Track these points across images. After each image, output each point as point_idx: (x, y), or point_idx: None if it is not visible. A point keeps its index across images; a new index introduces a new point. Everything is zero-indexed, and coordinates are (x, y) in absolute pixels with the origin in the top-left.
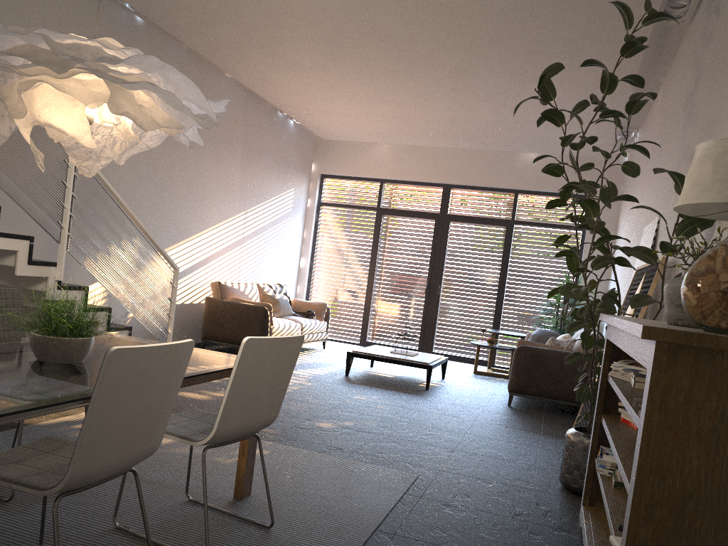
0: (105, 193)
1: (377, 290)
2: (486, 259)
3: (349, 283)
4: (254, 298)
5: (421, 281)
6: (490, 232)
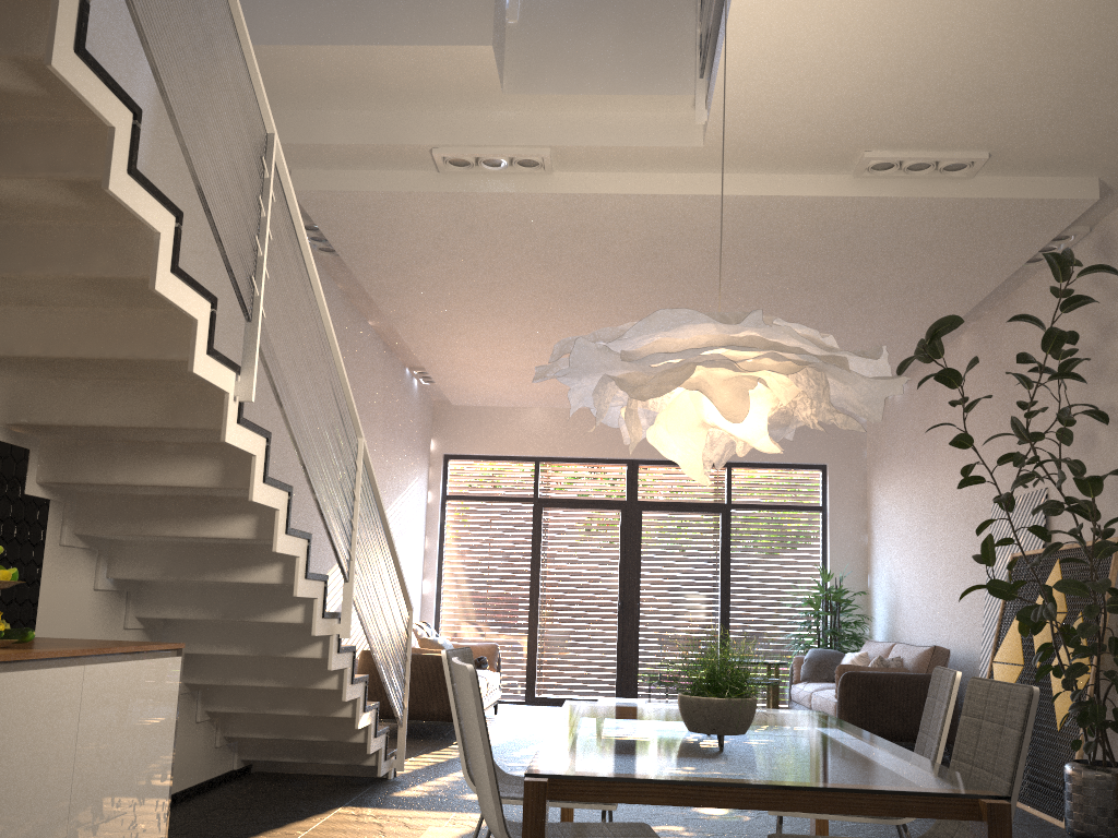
0: (375, 503)
1: (543, 618)
2: (698, 559)
3: (499, 611)
4: (417, 645)
5: (609, 599)
6: (698, 522)
